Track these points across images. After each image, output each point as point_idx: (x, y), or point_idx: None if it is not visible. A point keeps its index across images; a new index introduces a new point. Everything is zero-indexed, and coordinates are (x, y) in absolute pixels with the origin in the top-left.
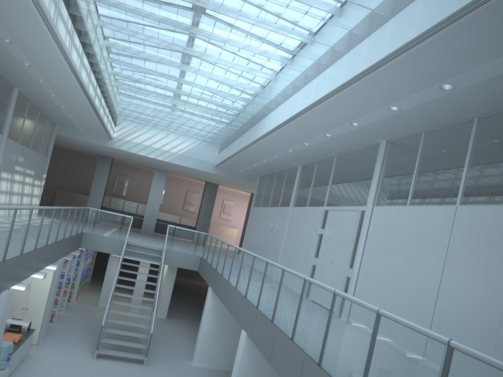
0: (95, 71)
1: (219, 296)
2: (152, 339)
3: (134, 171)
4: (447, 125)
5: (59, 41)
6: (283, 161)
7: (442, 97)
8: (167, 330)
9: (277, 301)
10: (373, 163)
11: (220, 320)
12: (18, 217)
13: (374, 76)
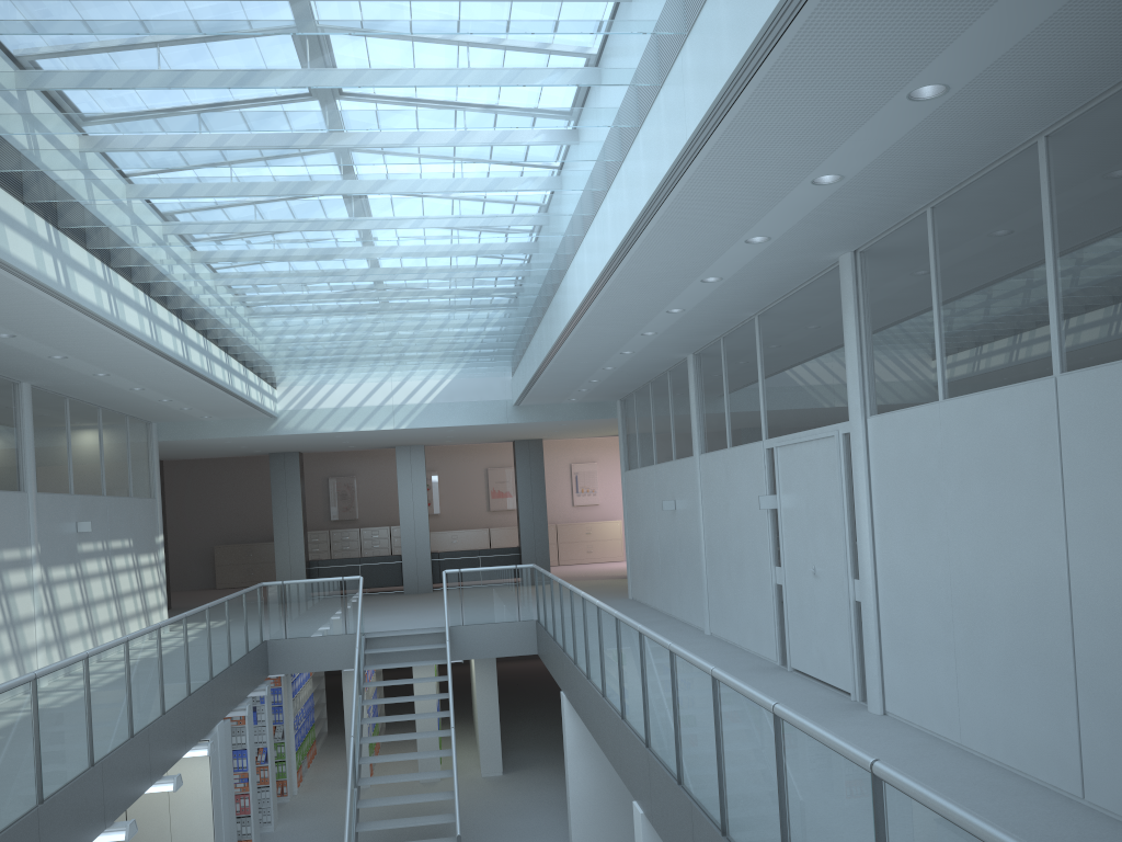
0: (165, 297)
1: (581, 716)
2: (477, 837)
3: (361, 459)
4: (977, 177)
5: (26, 274)
6: (649, 357)
7: (929, 118)
8: (508, 803)
9: (678, 731)
10: (838, 312)
11: (607, 762)
12: (48, 692)
13: (736, 126)
